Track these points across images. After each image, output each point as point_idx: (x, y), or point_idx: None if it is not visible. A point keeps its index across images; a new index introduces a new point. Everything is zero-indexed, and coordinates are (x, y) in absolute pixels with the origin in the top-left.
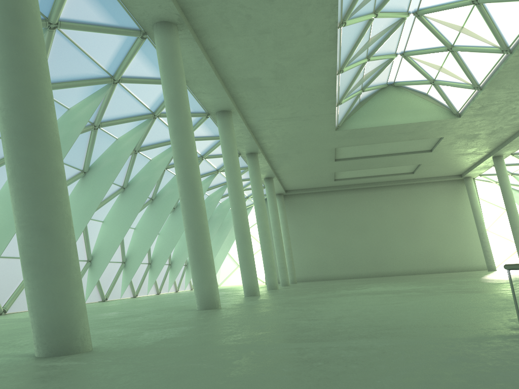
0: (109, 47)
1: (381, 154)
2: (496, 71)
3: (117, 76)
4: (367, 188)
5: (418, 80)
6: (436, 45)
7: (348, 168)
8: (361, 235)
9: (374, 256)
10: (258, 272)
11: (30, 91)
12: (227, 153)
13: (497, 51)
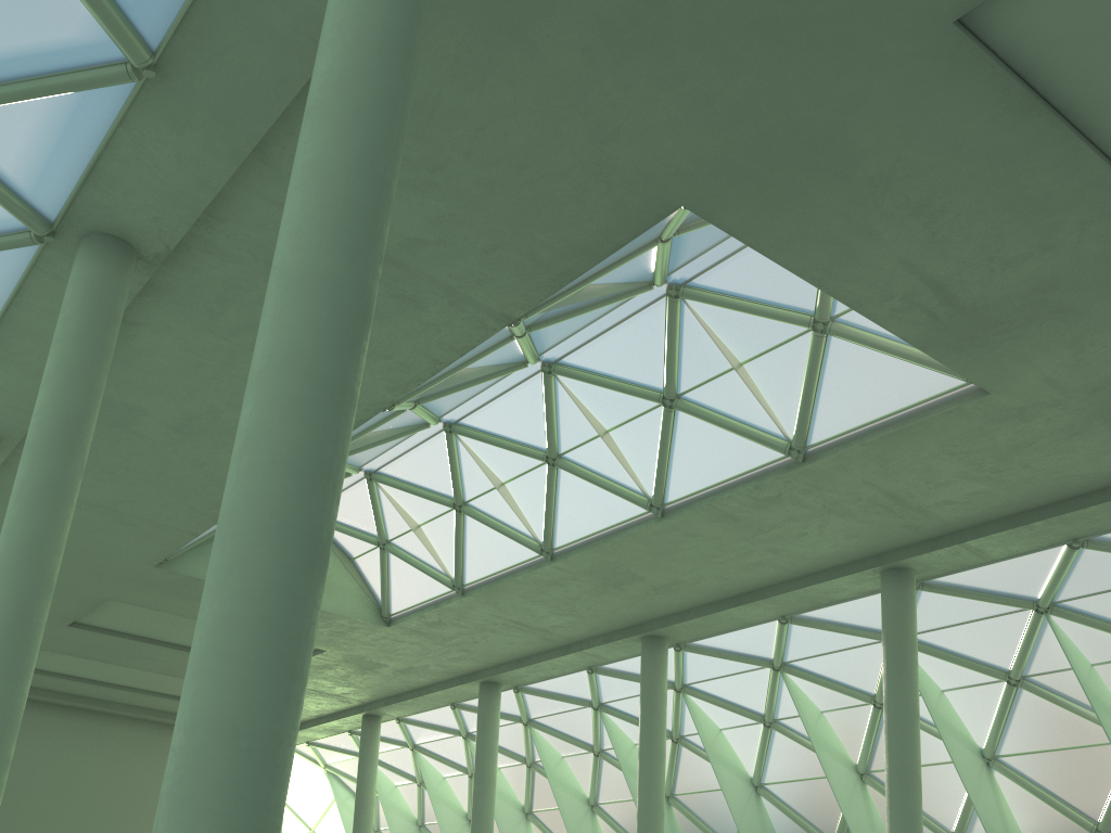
0: None
1: (178, 643)
2: (509, 575)
3: None
4: (64, 707)
5: (359, 528)
6: (439, 489)
7: (75, 650)
8: None
9: None
10: None
11: (344, 455)
12: None
13: (535, 547)
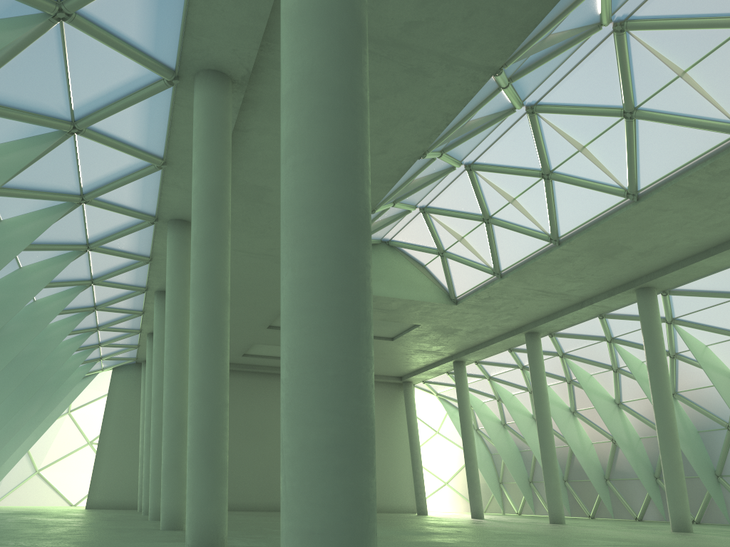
0: (109, 78)
1: None
2: (531, 260)
3: (84, 124)
4: (279, 375)
5: (424, 246)
6: (471, 211)
7: (275, 342)
8: (256, 443)
9: (268, 478)
10: (66, 487)
11: (365, 147)
12: (177, 287)
13: (545, 238)
